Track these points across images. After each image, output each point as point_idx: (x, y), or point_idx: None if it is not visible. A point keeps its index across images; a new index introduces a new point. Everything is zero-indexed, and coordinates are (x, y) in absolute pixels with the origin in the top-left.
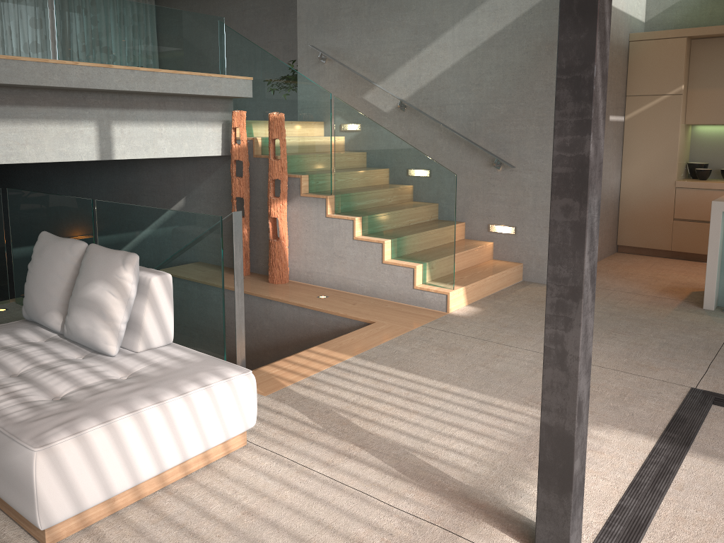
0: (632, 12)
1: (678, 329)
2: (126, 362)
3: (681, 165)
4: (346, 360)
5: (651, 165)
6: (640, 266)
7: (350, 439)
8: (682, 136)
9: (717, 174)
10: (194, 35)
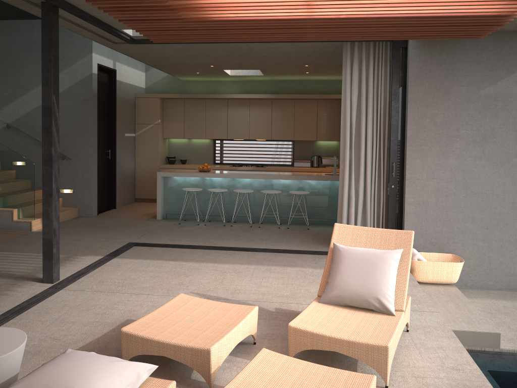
0: (136, 83)
1: (140, 226)
2: None
3: (163, 157)
4: None
5: (148, 157)
6: (142, 206)
7: None
8: (162, 144)
9: (180, 161)
10: None
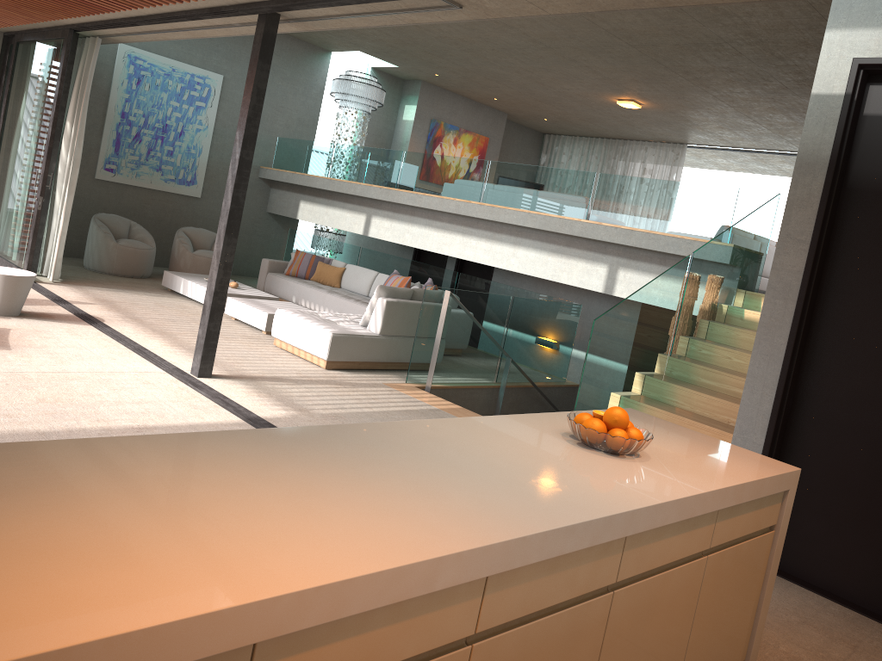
0: None
1: None
2: (352, 325)
3: None
4: (432, 405)
5: None
6: None
7: (319, 380)
8: None
9: None
10: (699, 204)
